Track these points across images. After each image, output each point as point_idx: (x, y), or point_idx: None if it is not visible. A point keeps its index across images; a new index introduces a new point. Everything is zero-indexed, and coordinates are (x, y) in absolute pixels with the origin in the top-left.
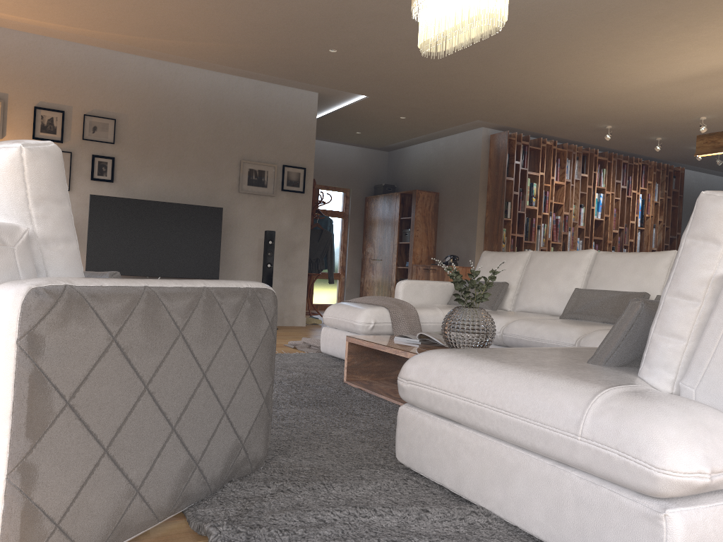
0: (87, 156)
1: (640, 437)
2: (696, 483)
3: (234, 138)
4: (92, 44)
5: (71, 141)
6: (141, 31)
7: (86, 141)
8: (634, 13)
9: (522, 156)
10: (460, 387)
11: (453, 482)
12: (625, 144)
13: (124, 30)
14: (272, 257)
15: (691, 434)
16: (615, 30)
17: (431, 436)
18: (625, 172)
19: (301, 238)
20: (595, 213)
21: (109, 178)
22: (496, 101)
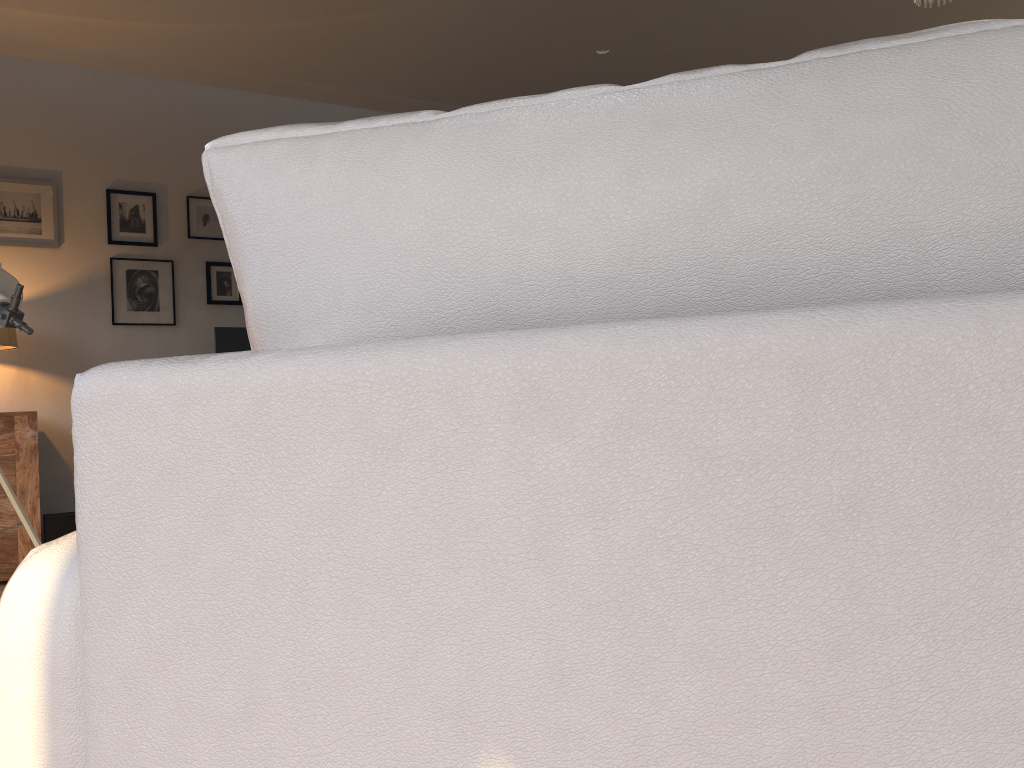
0: (197, 265)
1: None
2: None
3: None
4: (190, 80)
5: (170, 242)
6: (289, 43)
7: (194, 240)
8: None
9: None
10: None
11: None
12: None
13: (260, 45)
14: None
15: None
16: None
17: None
18: None
19: None
20: None
21: (237, 297)
22: None
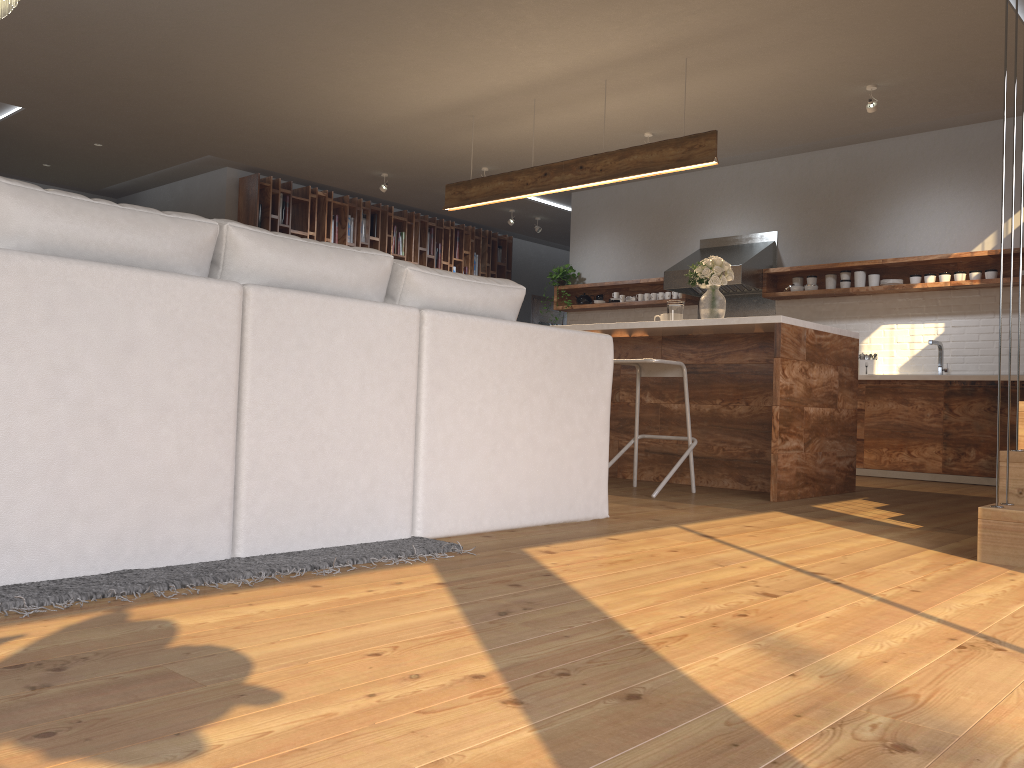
0: None
1: None
2: None
3: None
4: None
5: None
6: None
7: None
8: (304, 20)
9: (282, 208)
10: None
11: None
12: (423, 200)
13: None
14: None
15: None
16: (297, 40)
17: None
18: (432, 238)
19: None
20: None
21: None
22: (214, 128)
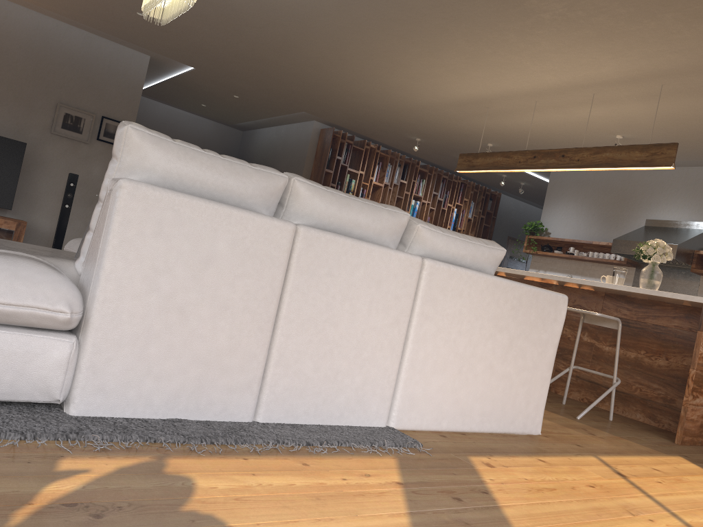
0: None
1: None
2: None
3: (54, 81)
4: None
5: None
6: None
7: None
8: (380, 30)
9: (345, 153)
10: None
11: None
12: (442, 160)
13: None
14: (72, 199)
15: None
16: (373, 43)
17: None
18: (443, 186)
19: None
20: None
21: None
22: (309, 94)
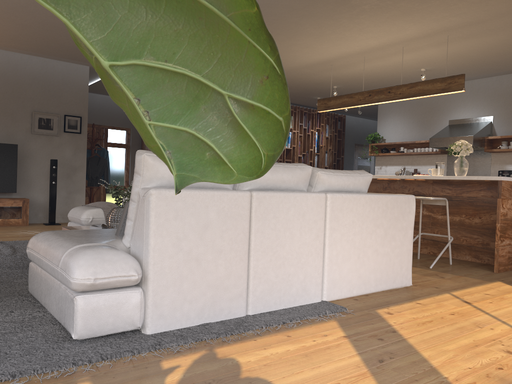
0: None
1: (70, 265)
2: (87, 283)
3: (26, 97)
4: None
5: None
6: None
7: None
8: None
9: None
10: (39, 249)
11: (40, 298)
12: (302, 101)
13: None
14: (56, 177)
15: (91, 262)
16: None
17: (35, 276)
18: (306, 118)
19: (80, 164)
20: (286, 144)
21: None
22: None
